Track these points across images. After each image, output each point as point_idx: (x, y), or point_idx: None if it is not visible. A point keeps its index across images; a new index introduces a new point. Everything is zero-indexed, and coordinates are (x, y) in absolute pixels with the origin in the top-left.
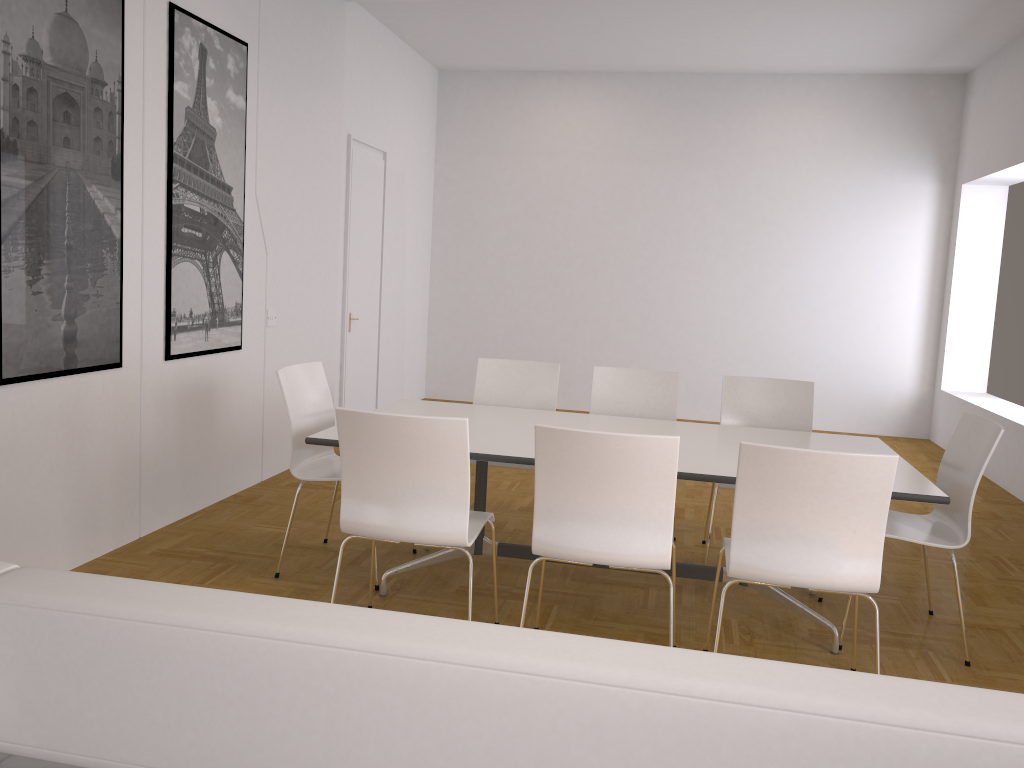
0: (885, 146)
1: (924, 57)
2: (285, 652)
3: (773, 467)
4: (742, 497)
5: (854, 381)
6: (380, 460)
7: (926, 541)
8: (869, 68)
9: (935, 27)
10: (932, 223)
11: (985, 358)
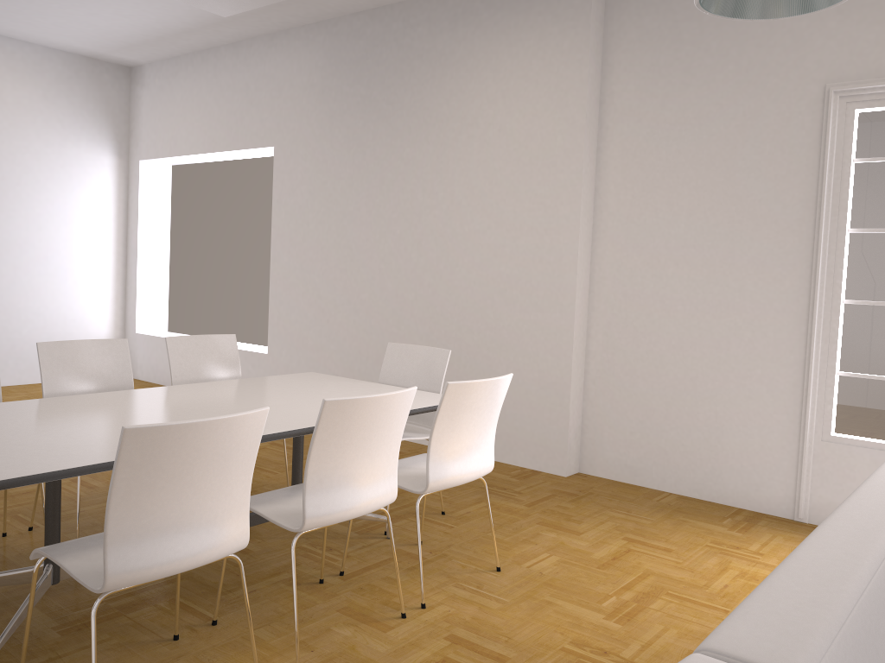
0: (71, 118)
1: (116, 47)
2: (882, 577)
3: (463, 397)
4: (439, 426)
5: (59, 333)
6: (171, 480)
7: (420, 436)
8: (58, 43)
9: (154, 28)
10: (114, 191)
11: (166, 303)
